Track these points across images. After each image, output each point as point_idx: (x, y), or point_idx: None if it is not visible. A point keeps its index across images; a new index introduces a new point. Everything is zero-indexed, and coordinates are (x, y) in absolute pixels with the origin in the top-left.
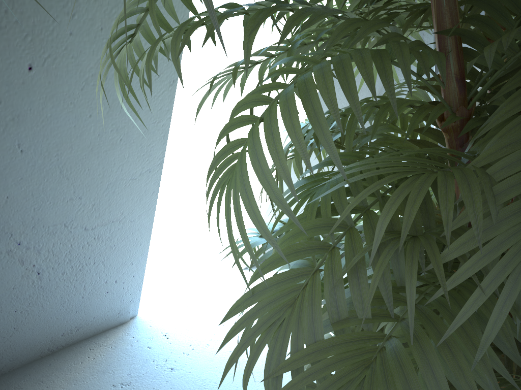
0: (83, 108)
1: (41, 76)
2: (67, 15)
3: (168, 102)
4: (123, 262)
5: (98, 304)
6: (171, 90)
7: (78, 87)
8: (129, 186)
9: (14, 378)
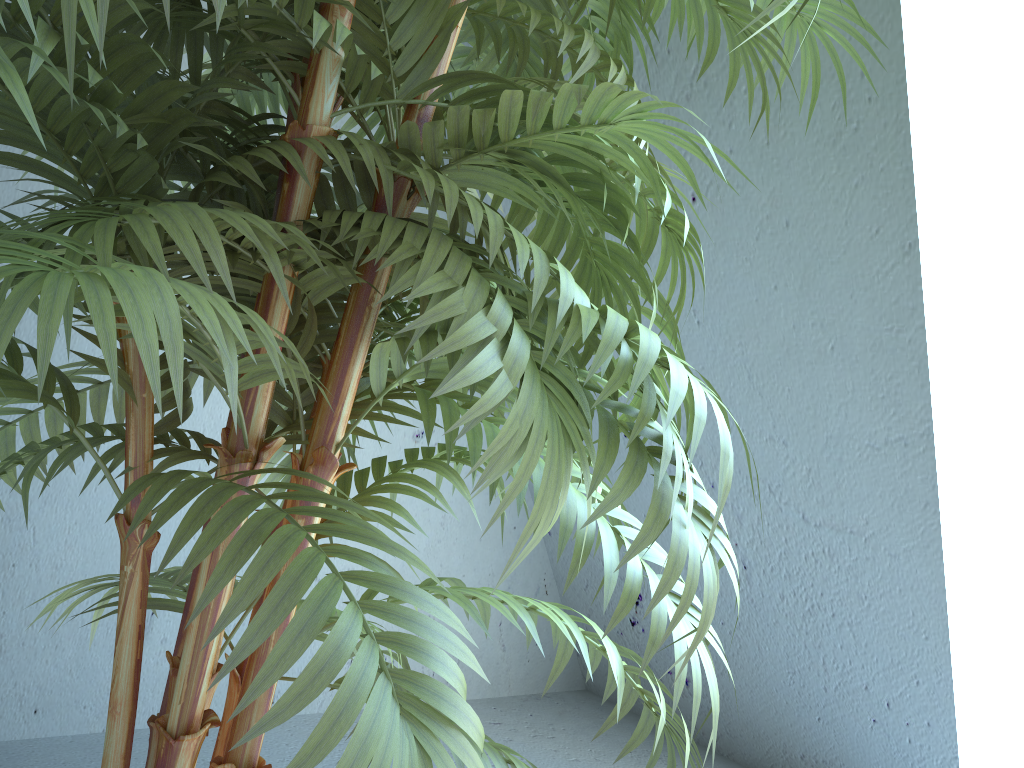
0: (764, 272)
1: (707, 212)
2: (723, 125)
3: (910, 291)
4: (894, 660)
5: (860, 739)
6: (910, 265)
7: (752, 234)
8: (868, 460)
9: (716, 762)
